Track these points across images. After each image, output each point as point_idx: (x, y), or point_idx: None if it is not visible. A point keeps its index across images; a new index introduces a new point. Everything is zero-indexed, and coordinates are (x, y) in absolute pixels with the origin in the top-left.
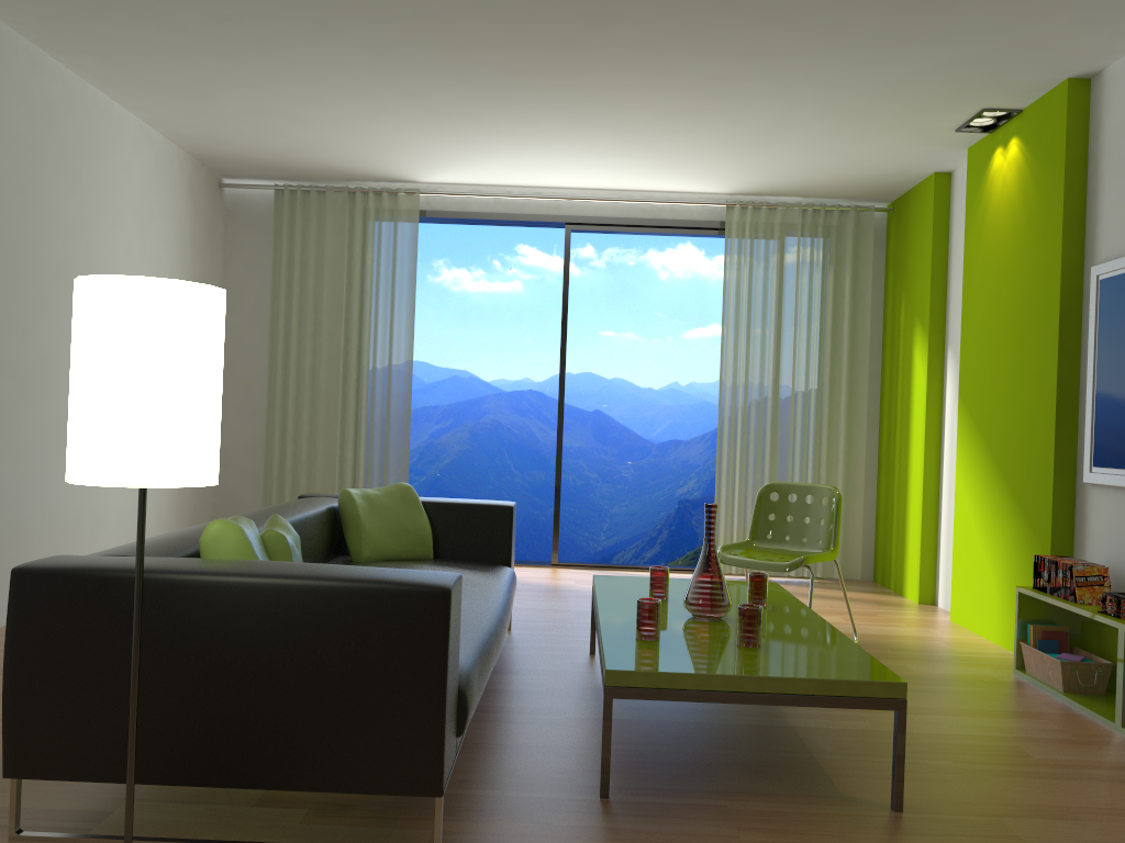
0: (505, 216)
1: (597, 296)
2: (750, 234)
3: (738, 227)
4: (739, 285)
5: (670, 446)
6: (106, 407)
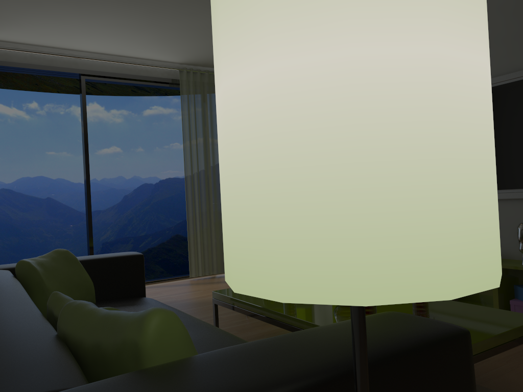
0: (40, 67)
1: (42, 132)
2: (193, 87)
3: (187, 82)
4: (189, 115)
5: (95, 214)
6: (454, 114)
